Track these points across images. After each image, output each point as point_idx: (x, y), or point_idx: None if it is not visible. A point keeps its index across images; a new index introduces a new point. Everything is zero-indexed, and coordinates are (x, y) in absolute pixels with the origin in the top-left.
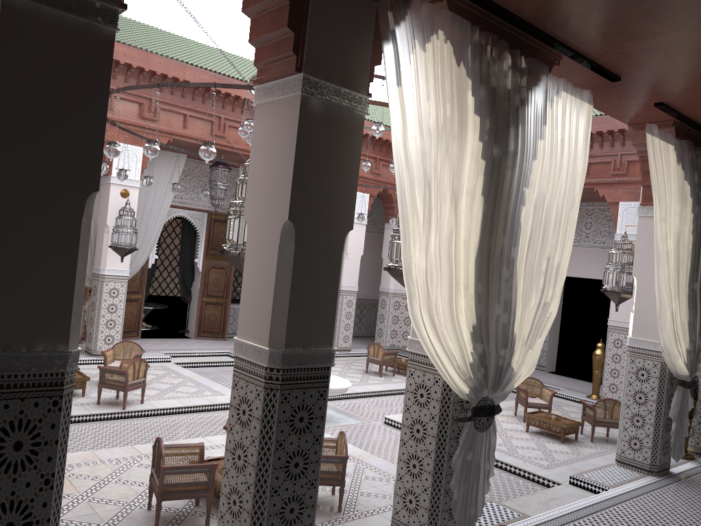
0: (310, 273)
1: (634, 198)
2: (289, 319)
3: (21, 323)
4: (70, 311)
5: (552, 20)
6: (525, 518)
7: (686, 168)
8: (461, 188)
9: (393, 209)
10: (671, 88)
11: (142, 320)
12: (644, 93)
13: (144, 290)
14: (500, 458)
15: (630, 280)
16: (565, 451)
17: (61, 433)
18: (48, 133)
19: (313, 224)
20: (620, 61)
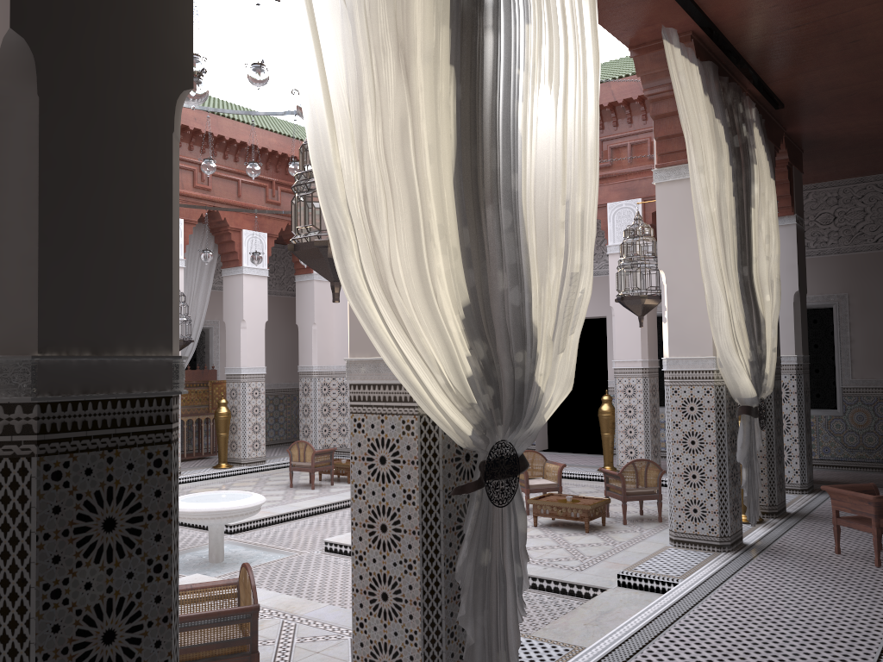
0: (92, 172)
1: (625, 195)
2: (44, 279)
3: None
4: None
5: None
6: (578, 653)
7: (716, 100)
8: (413, 40)
9: None
10: None
11: None
12: None
13: None
14: None
15: (655, 278)
16: (595, 542)
17: None
18: None
19: (88, 57)
20: None
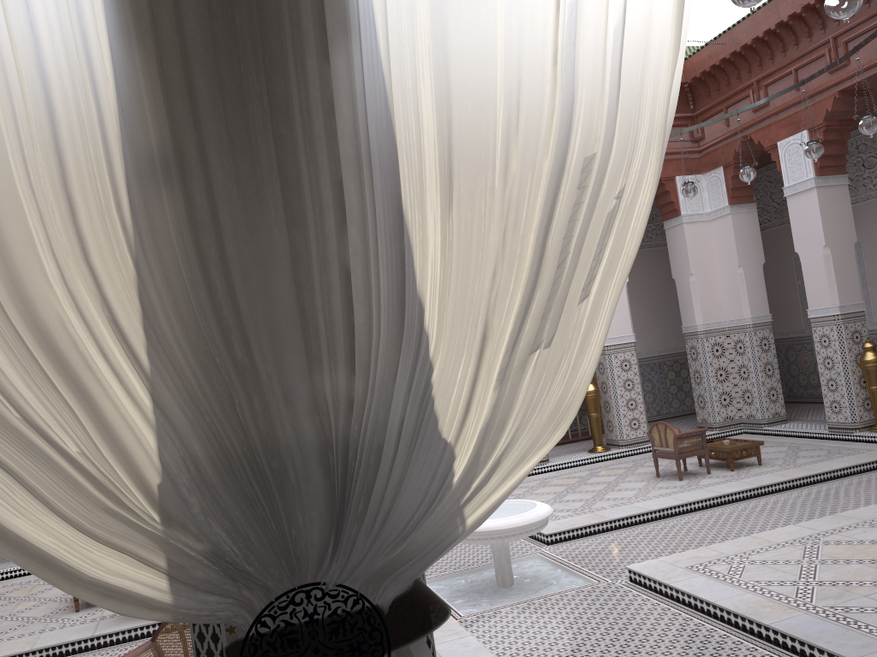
0: None
1: None
2: None
3: None
4: None
5: None
6: None
7: None
8: None
9: (668, 195)
10: None
11: None
12: None
13: None
14: (858, 656)
15: None
16: None
17: None
18: None
19: None
20: None
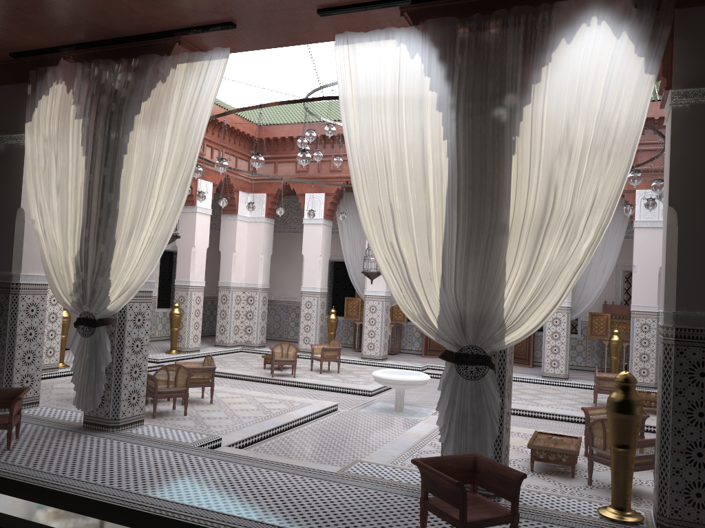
0: (0, 232)
1: None
2: None
3: None
4: None
5: (103, 31)
6: (181, 443)
7: (424, 56)
8: (68, 168)
9: None
10: (265, 2)
11: None
12: (284, 15)
13: None
14: (384, 448)
15: None
16: None
17: None
18: None
19: (2, 207)
20: (188, 18)
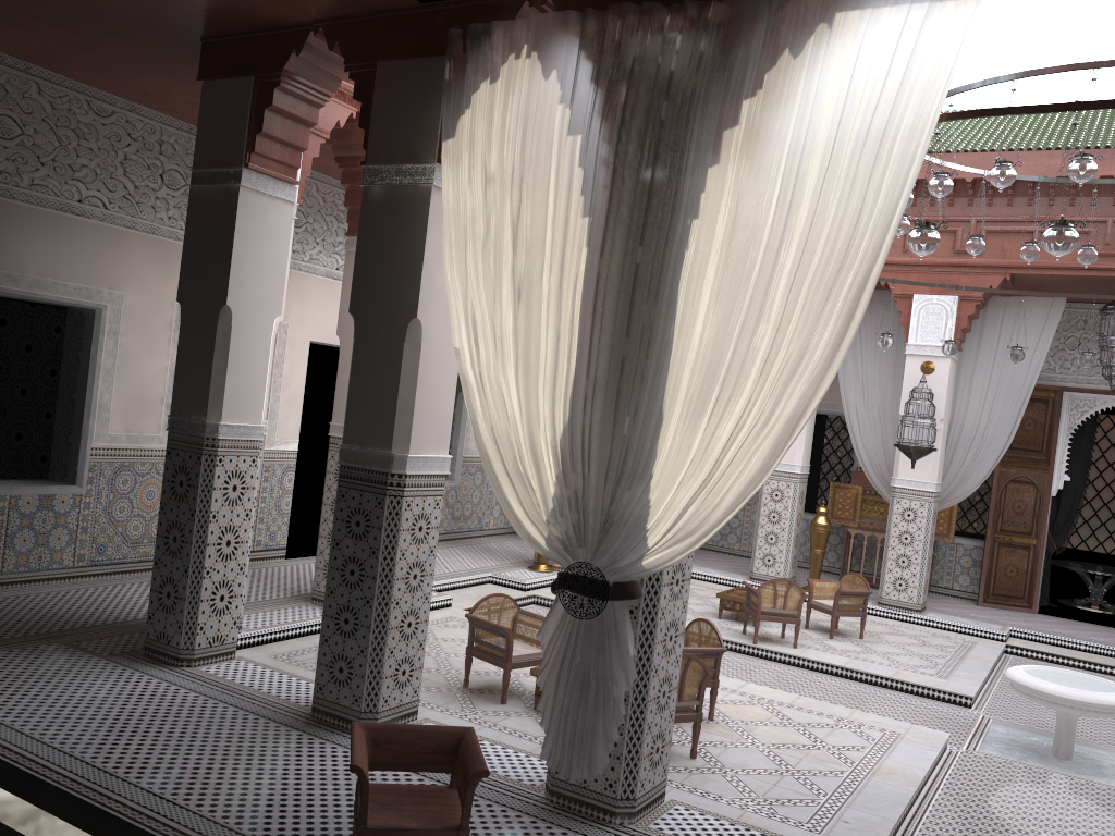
0: (369, 367)
1: None
2: (347, 414)
3: (187, 398)
4: (209, 392)
5: None
6: None
7: None
8: (544, 243)
9: None
10: None
11: (1099, 596)
12: None
13: (1043, 532)
14: None
15: None
16: None
17: (202, 482)
18: (204, 268)
19: (373, 315)
20: None
